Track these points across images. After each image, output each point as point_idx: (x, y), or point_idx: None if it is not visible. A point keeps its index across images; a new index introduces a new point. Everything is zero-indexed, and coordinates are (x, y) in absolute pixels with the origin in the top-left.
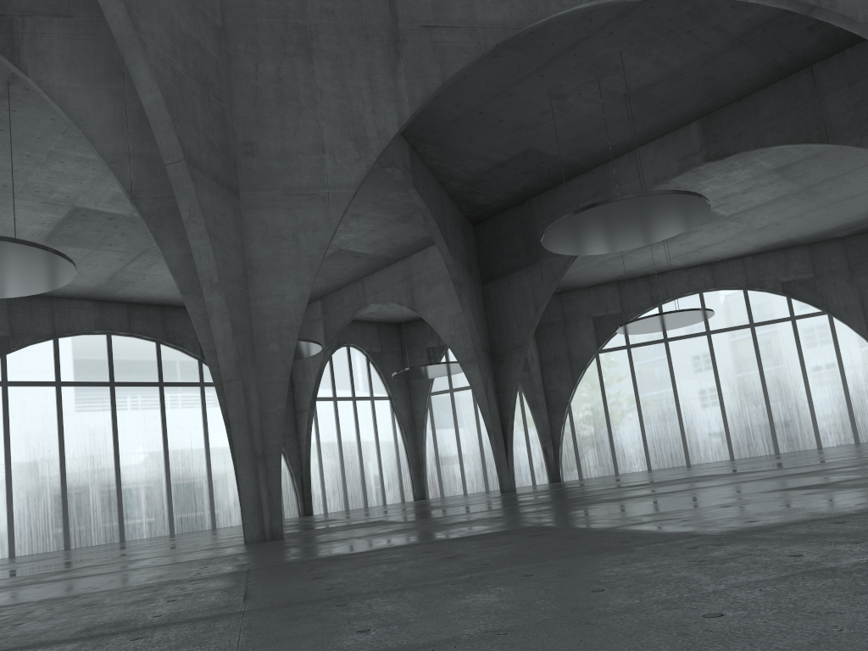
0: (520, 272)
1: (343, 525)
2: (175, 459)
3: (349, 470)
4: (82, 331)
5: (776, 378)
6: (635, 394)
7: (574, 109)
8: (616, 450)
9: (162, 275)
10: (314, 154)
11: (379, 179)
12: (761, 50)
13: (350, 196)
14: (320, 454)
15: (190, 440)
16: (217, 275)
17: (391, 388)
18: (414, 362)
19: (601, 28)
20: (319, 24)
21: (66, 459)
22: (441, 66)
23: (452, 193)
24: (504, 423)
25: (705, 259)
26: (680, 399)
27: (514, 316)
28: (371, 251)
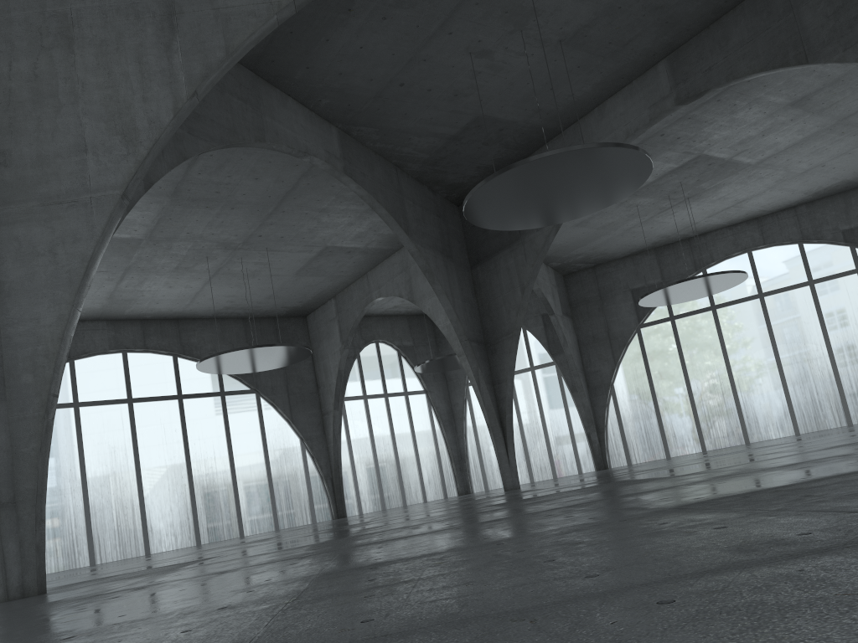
0: (504, 252)
1: (187, 561)
2: (198, 469)
3: (384, 469)
4: (97, 351)
5: (843, 340)
6: (683, 369)
7: (508, 66)
8: (666, 431)
9: (159, 290)
10: (75, 156)
11: None
12: None
13: (116, 198)
14: (352, 455)
15: (213, 450)
16: None
17: (426, 381)
18: (449, 352)
19: None
20: (81, 8)
21: (88, 477)
22: (224, 36)
23: (416, 175)
24: (502, 416)
25: (750, 214)
26: (733, 371)
27: (502, 300)
28: (361, 245)
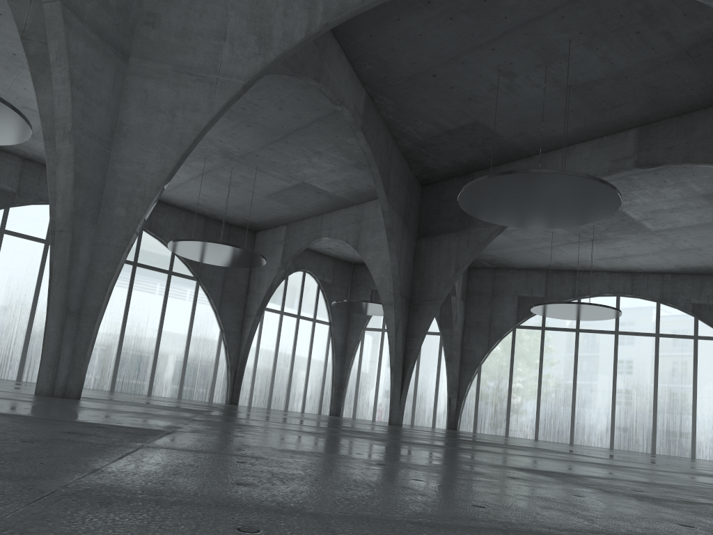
0: (450, 235)
1: (177, 407)
2: (130, 328)
3: (279, 376)
4: None
5: (668, 386)
6: (539, 371)
7: (521, 91)
8: (511, 415)
9: None
10: (214, 39)
11: (339, 121)
12: (707, 68)
13: (238, 86)
14: (257, 356)
15: (148, 316)
16: (70, 124)
17: (332, 316)
18: (358, 299)
19: (553, 10)
20: None
21: (38, 305)
22: None
23: (404, 151)
24: (406, 364)
25: (629, 268)
26: (577, 384)
27: (436, 272)
28: (331, 190)
